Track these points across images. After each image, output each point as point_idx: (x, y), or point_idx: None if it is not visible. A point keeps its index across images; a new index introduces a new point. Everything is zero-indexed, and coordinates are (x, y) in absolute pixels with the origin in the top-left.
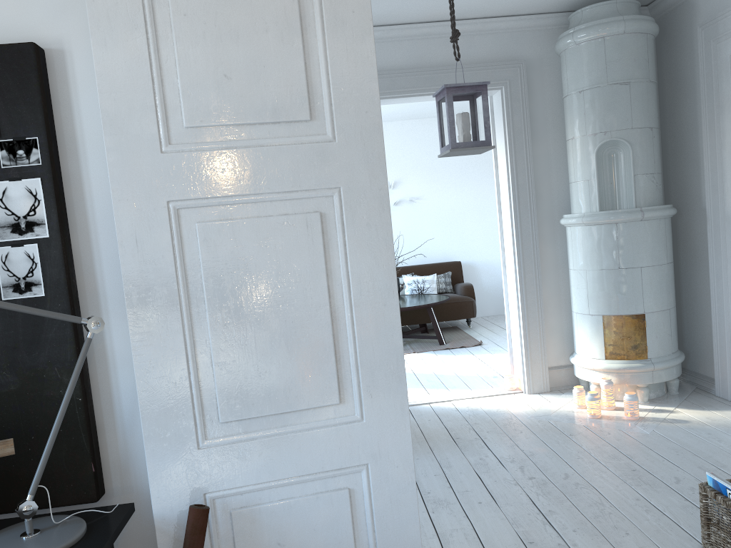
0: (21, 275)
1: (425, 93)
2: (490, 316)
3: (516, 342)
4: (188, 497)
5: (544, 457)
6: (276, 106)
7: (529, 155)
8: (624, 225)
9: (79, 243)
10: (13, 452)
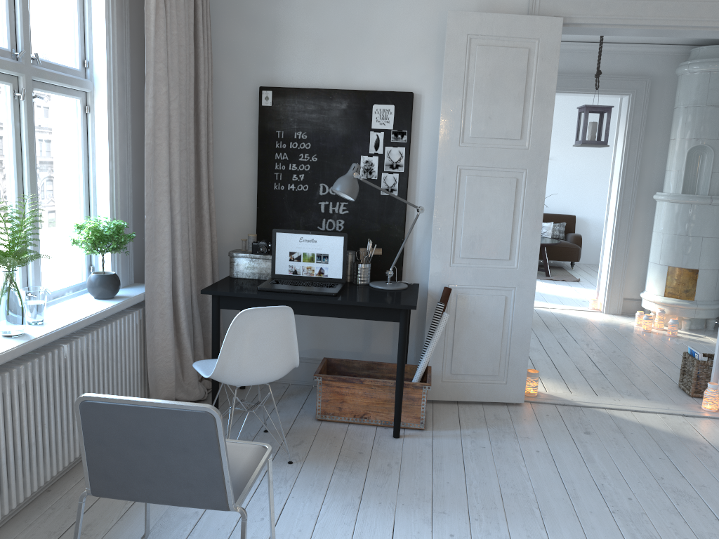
0: (389, 185)
1: (573, 91)
2: (591, 264)
3: (603, 277)
4: (442, 284)
5: (603, 342)
6: (507, 132)
7: (640, 146)
8: (696, 206)
9: (411, 176)
10: (381, 254)
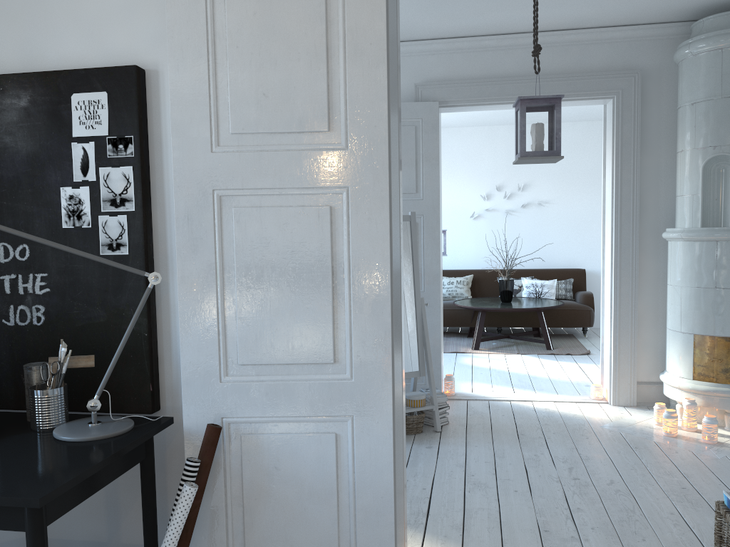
0: (114, 237)
1: None
2: None
3: (606, 353)
4: (210, 418)
5: (597, 463)
6: (301, 119)
7: (636, 166)
8: (725, 244)
9: (157, 217)
10: (93, 365)
